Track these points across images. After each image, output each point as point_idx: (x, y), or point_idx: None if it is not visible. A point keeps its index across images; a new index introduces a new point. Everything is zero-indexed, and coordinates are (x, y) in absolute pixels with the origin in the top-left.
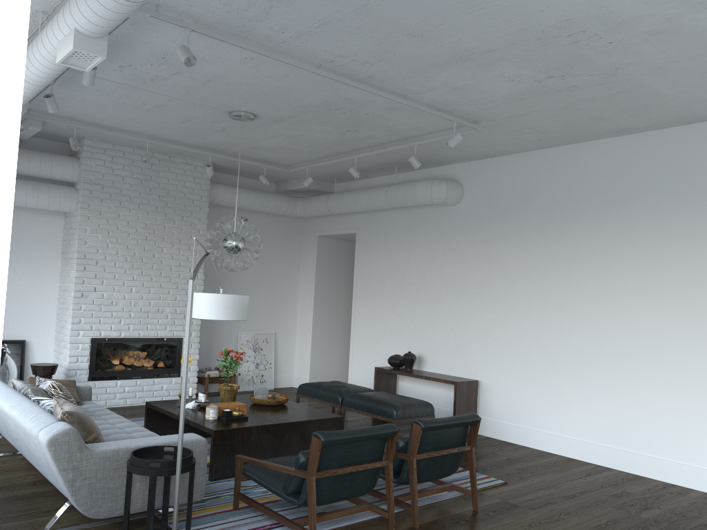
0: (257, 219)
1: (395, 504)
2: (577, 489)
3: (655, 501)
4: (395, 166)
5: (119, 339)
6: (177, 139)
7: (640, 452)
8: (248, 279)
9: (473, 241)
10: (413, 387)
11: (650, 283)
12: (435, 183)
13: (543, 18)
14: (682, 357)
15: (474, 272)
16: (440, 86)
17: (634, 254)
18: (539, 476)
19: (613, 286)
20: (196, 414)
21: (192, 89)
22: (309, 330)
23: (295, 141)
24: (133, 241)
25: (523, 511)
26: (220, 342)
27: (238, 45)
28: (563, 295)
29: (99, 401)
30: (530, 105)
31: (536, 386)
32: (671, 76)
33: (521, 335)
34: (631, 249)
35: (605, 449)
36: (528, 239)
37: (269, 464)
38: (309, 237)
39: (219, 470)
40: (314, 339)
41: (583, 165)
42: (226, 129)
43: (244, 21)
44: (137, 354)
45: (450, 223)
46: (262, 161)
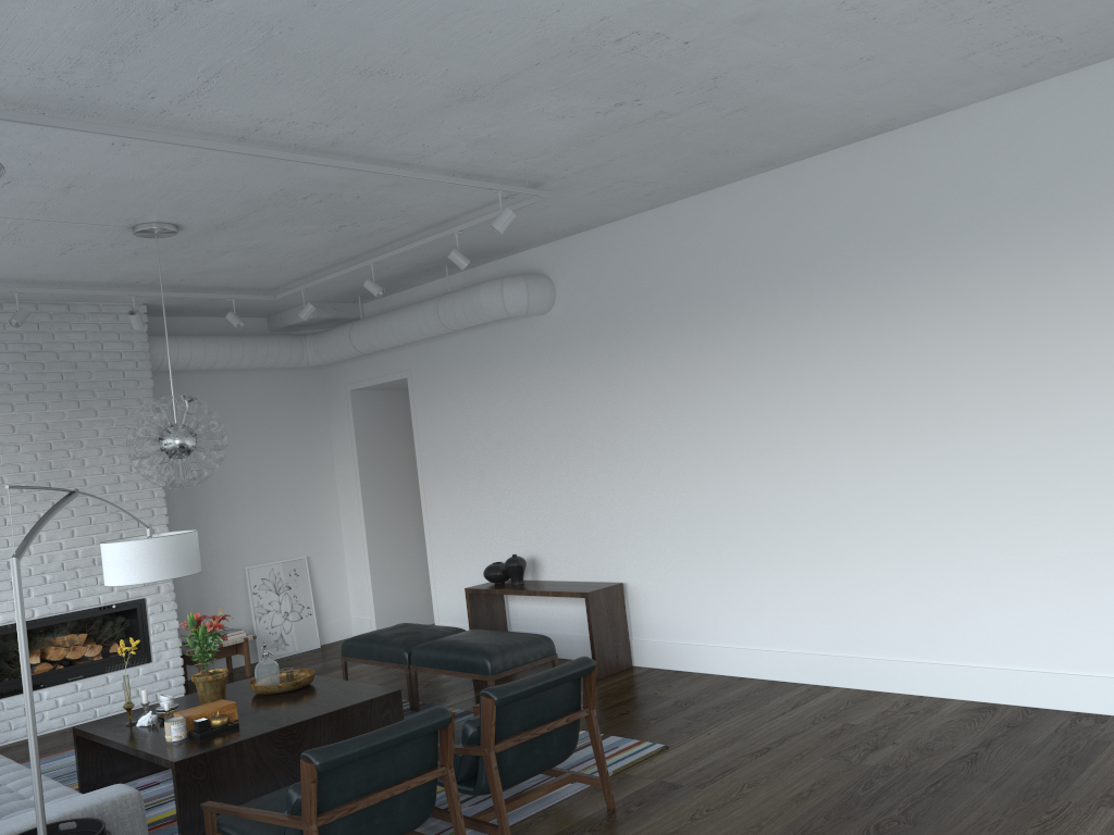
0: (246, 380)
1: (476, 829)
2: (775, 735)
3: (890, 732)
4: (445, 265)
5: (33, 621)
6: (68, 279)
7: (868, 655)
8: (247, 481)
9: (582, 365)
10: (531, 608)
11: (844, 394)
12: (507, 284)
13: (565, 22)
14: (905, 500)
15: (591, 414)
16: (454, 141)
17: (815, 352)
18: (720, 724)
19: (792, 407)
20: (153, 735)
21: (50, 202)
22: (363, 542)
23: (263, 253)
24: (28, 457)
25: (685, 793)
26: (217, 590)
27: (82, 129)
28: (724, 432)
29: (15, 730)
30: (609, 149)
31: (707, 579)
32: (802, 78)
33: (674, 503)
34: (809, 346)
35: (820, 659)
36: (660, 351)
37: (249, 813)
38: (338, 394)
39: (195, 824)
40: (373, 556)
41: (720, 224)
42: (140, 252)
43: (77, 89)
44: (68, 640)
45: (544, 343)
46: (226, 290)
